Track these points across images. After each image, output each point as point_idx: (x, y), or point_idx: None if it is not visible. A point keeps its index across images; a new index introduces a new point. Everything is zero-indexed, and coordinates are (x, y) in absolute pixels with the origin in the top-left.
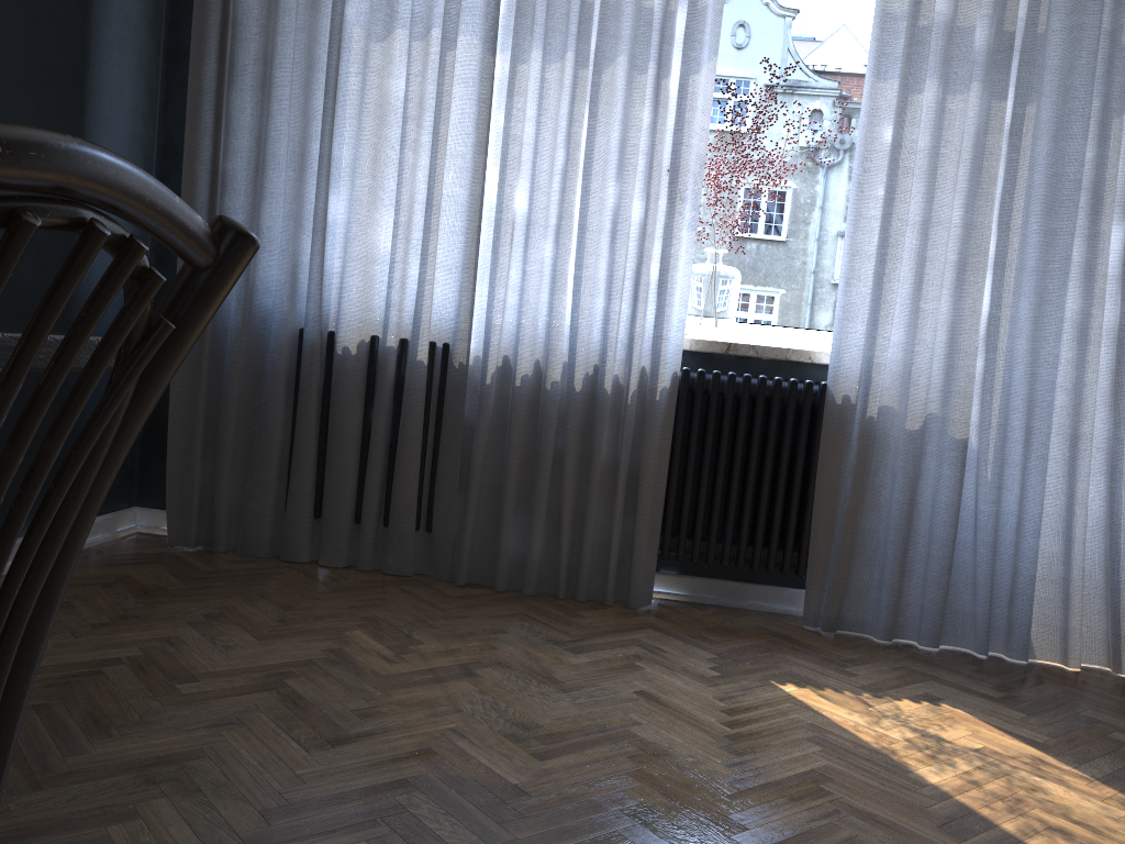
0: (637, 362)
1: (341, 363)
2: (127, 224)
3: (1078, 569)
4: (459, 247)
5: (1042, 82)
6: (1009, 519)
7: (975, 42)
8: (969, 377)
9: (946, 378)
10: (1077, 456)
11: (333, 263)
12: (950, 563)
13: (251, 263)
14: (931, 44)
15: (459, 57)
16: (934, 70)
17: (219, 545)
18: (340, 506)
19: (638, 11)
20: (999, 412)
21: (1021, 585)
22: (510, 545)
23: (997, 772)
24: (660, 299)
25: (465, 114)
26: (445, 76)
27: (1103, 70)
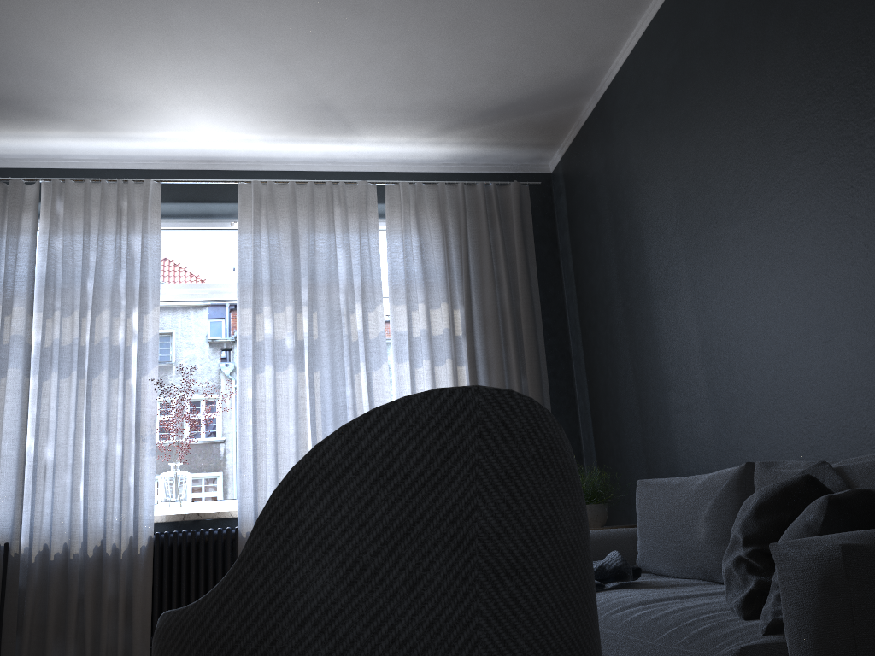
0: (125, 533)
1: None
2: None
3: None
4: (13, 484)
5: (321, 361)
6: None
7: (286, 346)
8: None
9: None
10: None
11: None
12: None
13: None
14: (266, 348)
15: (10, 379)
16: (270, 360)
17: None
18: None
19: (111, 347)
20: None
21: None
22: None
23: None
24: (136, 495)
25: (14, 409)
26: None
27: (348, 353)
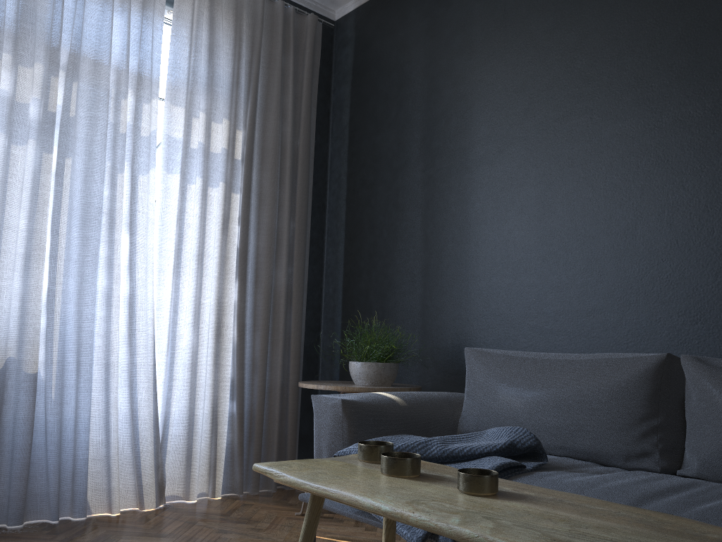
0: None
1: None
2: None
3: (115, 448)
4: None
5: (75, 146)
6: (69, 423)
7: (30, 114)
8: (36, 331)
9: (20, 332)
10: (110, 376)
11: None
12: (29, 461)
13: None
14: None
15: None
16: (2, 127)
17: None
18: None
19: None
20: (58, 353)
21: (79, 466)
22: None
23: None
24: None
25: None
26: None
27: (111, 145)
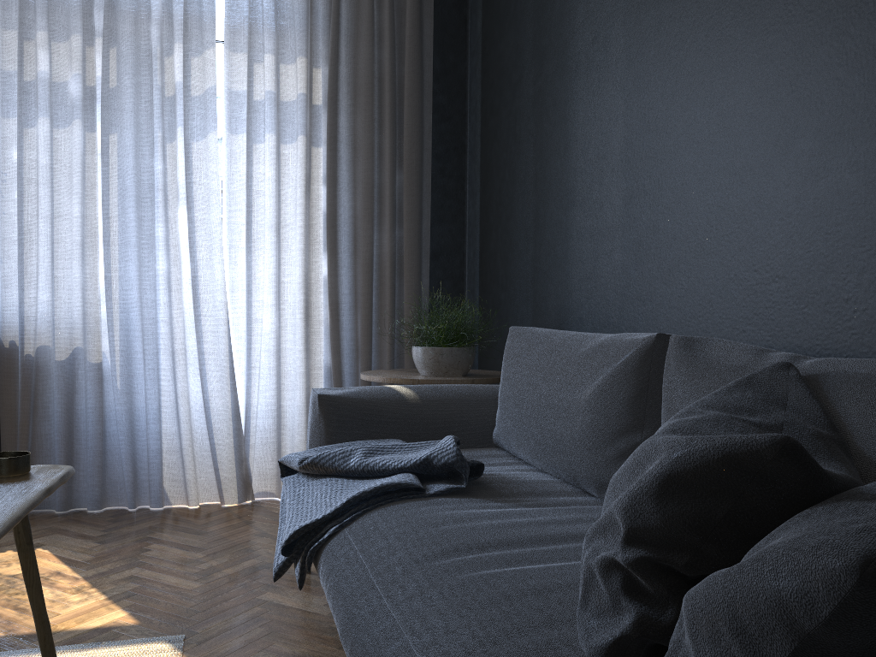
0: None
1: None
2: None
3: (186, 440)
4: None
5: (122, 120)
6: (142, 413)
7: (69, 92)
8: (96, 320)
9: (84, 322)
10: (175, 365)
11: None
12: (101, 449)
13: None
14: (41, 93)
15: None
16: (46, 111)
17: None
18: None
19: None
20: (120, 342)
21: (151, 456)
22: None
23: (6, 587)
24: None
25: None
26: None
27: (161, 112)
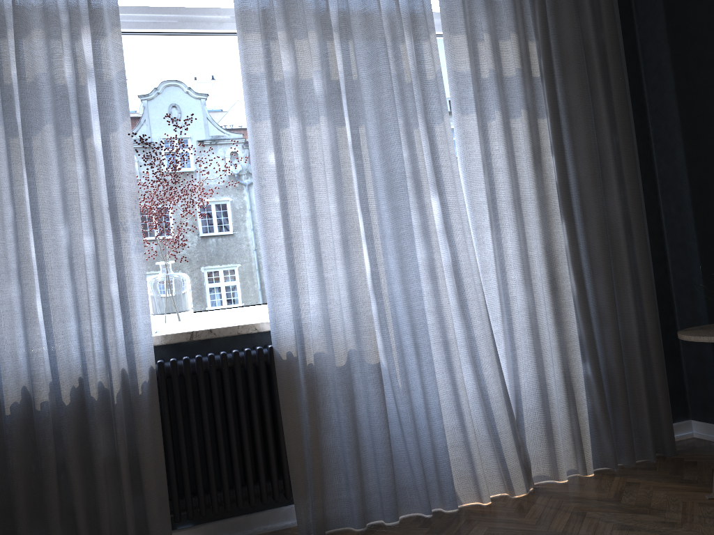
0: (116, 367)
1: None
2: None
3: (472, 433)
4: None
5: (364, 111)
6: (420, 410)
7: (315, 89)
8: (370, 318)
9: (354, 322)
10: (451, 356)
11: None
12: (391, 454)
13: None
14: (286, 93)
15: None
16: (293, 111)
17: None
18: None
19: (54, 88)
20: (395, 338)
21: (440, 455)
22: None
23: None
24: (124, 312)
25: None
26: None
27: (399, 100)
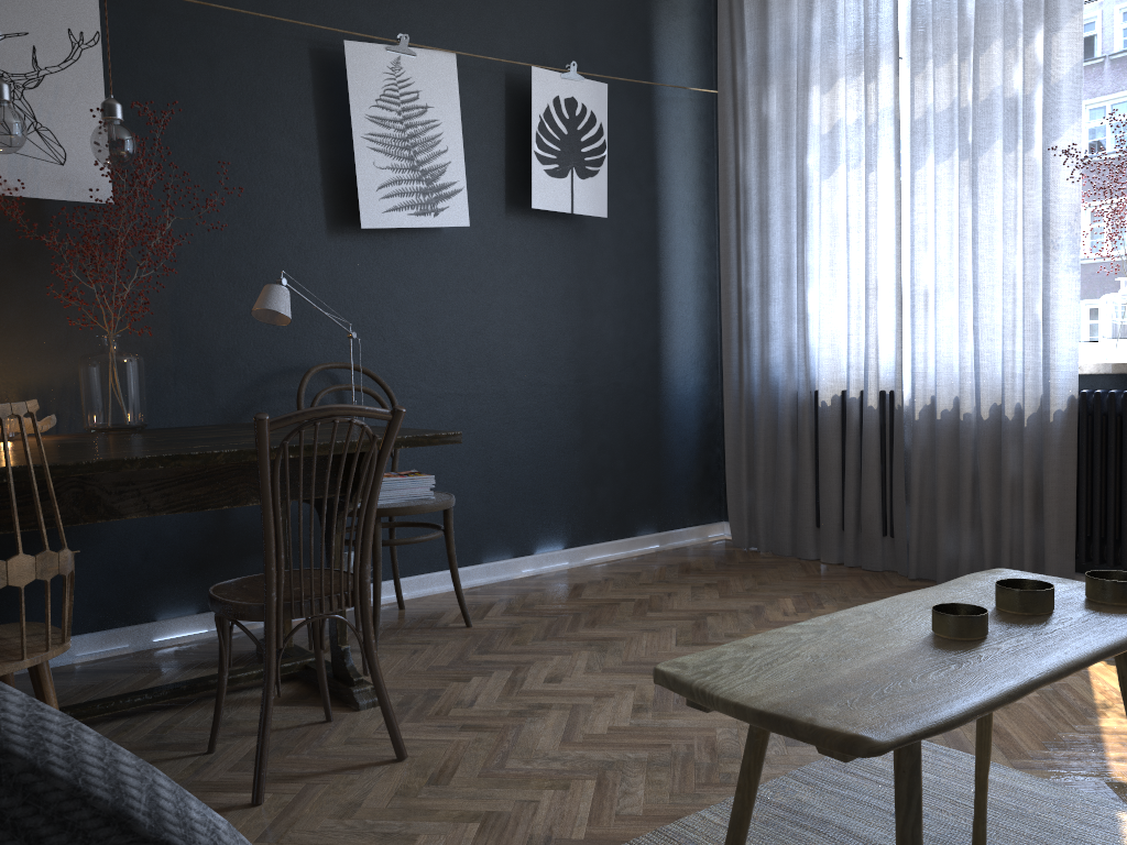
0: (1030, 390)
1: (820, 413)
2: (699, 334)
3: None
4: (894, 316)
5: None
6: None
7: None
8: None
9: None
10: None
11: (814, 341)
12: None
13: (763, 349)
14: None
15: (882, 173)
16: None
17: (759, 546)
18: (828, 517)
19: (1002, 102)
20: None
21: None
22: (946, 548)
23: None
24: (1044, 335)
25: (889, 215)
26: (868, 192)
27: None
